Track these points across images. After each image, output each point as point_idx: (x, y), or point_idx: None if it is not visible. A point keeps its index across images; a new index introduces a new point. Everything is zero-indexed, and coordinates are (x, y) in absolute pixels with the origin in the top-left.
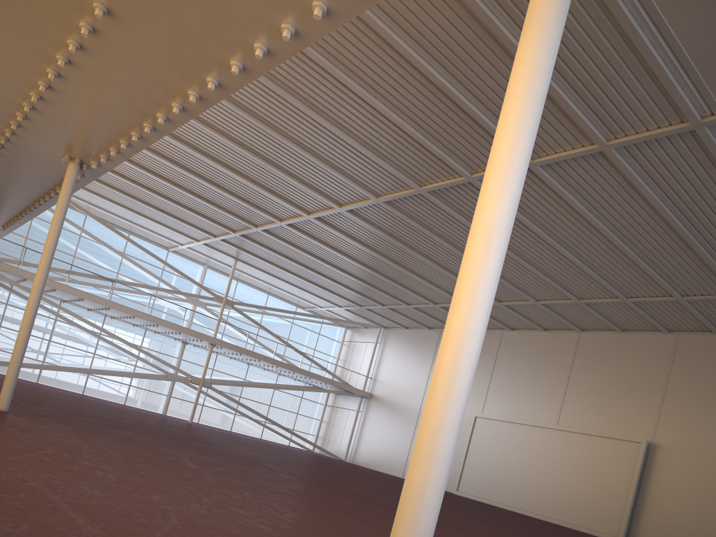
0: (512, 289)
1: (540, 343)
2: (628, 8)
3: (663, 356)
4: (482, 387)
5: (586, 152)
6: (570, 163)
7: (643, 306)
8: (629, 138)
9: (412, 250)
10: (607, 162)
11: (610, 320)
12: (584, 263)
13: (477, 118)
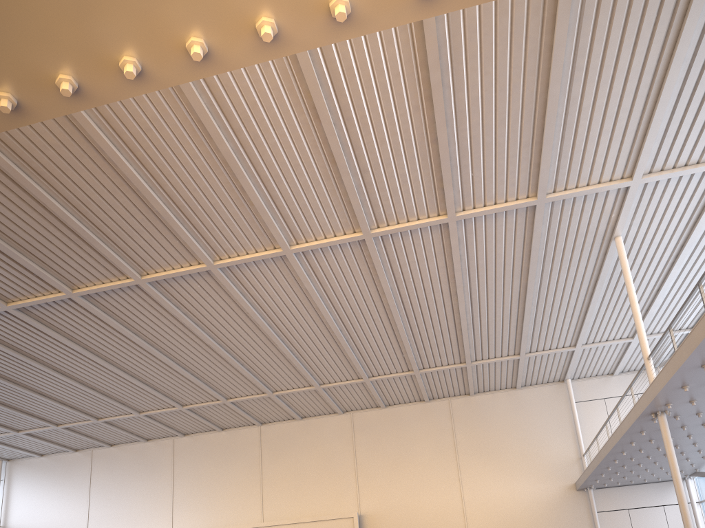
0: (206, 389)
1: (221, 444)
2: (444, 101)
3: (345, 434)
4: (165, 503)
5: (349, 239)
6: (326, 251)
7: (330, 391)
8: (392, 228)
9: (94, 356)
10: (360, 251)
11: (293, 409)
12: (293, 354)
13: (253, 197)
